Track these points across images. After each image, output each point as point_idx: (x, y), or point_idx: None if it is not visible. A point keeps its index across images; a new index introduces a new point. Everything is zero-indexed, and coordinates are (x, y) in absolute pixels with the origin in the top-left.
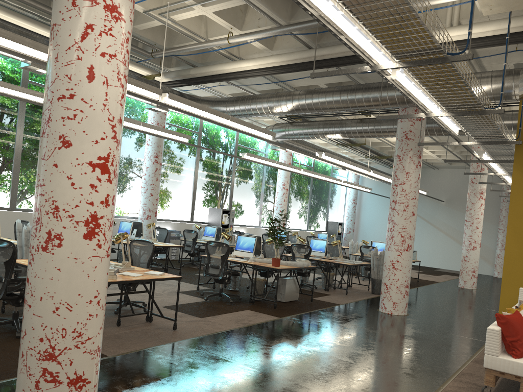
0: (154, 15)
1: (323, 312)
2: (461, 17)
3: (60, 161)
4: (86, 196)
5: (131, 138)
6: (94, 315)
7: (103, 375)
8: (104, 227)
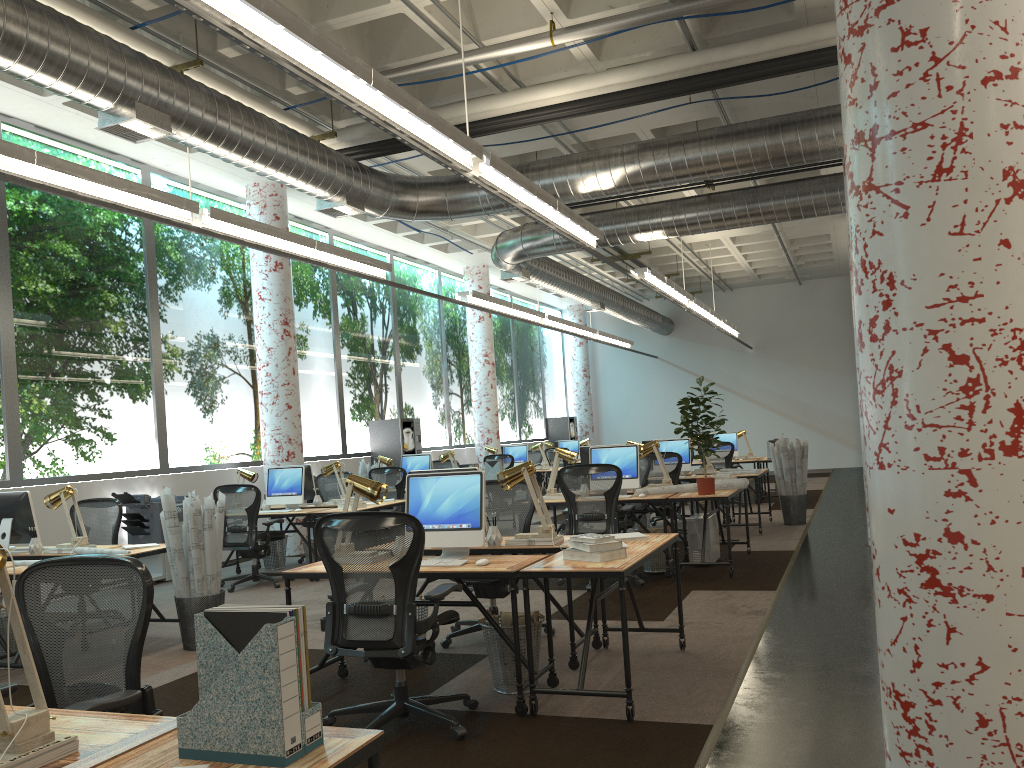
0: None
1: (809, 567)
2: None
3: (1015, 232)
4: None
5: (217, 290)
6: None
7: (806, 759)
8: None
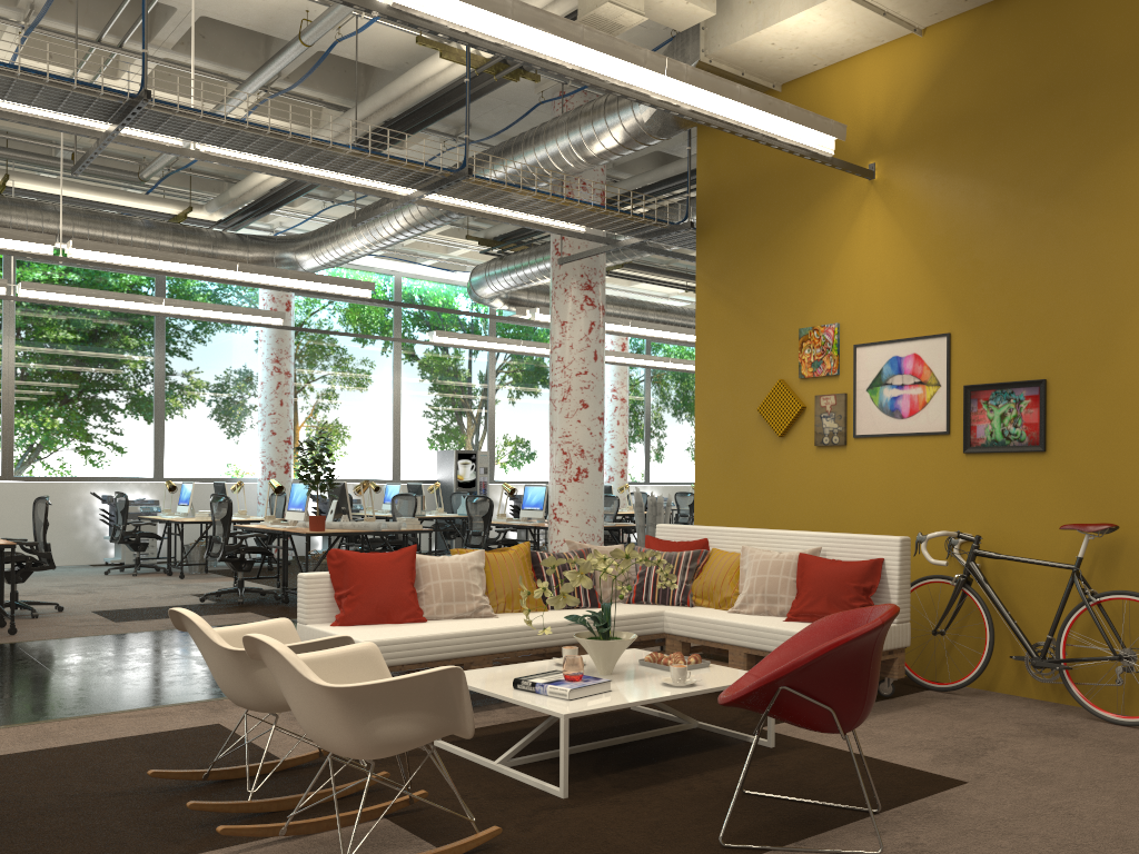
0: None
1: None
2: None
3: None
4: None
5: (237, 333)
6: None
7: None
8: None
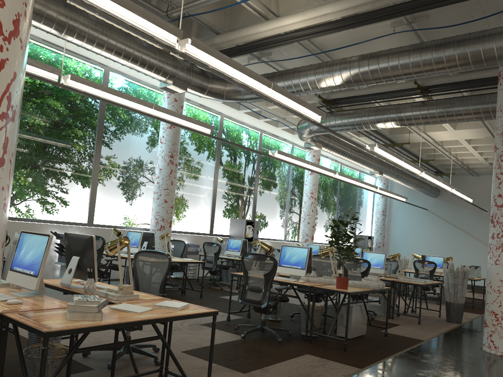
0: None
1: (414, 356)
2: None
3: None
4: None
5: (141, 136)
6: None
7: None
8: None
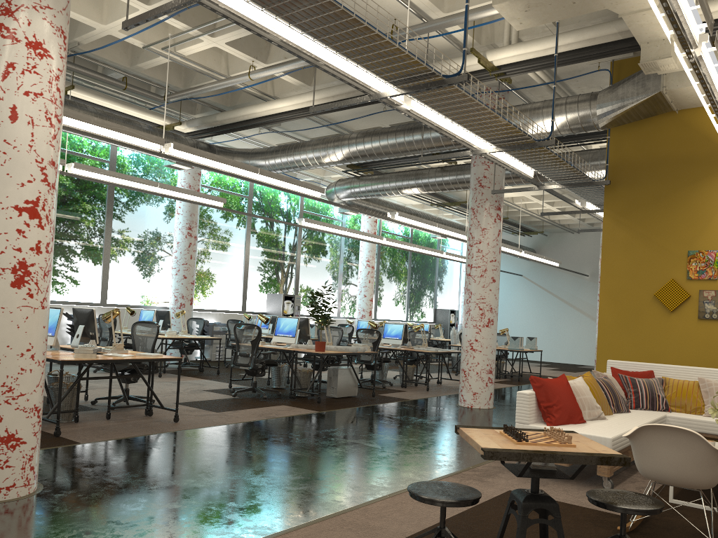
0: (157, 50)
1: (381, 406)
2: (521, 33)
3: None
4: (13, 241)
5: (157, 206)
6: (28, 370)
7: (66, 457)
8: (37, 275)
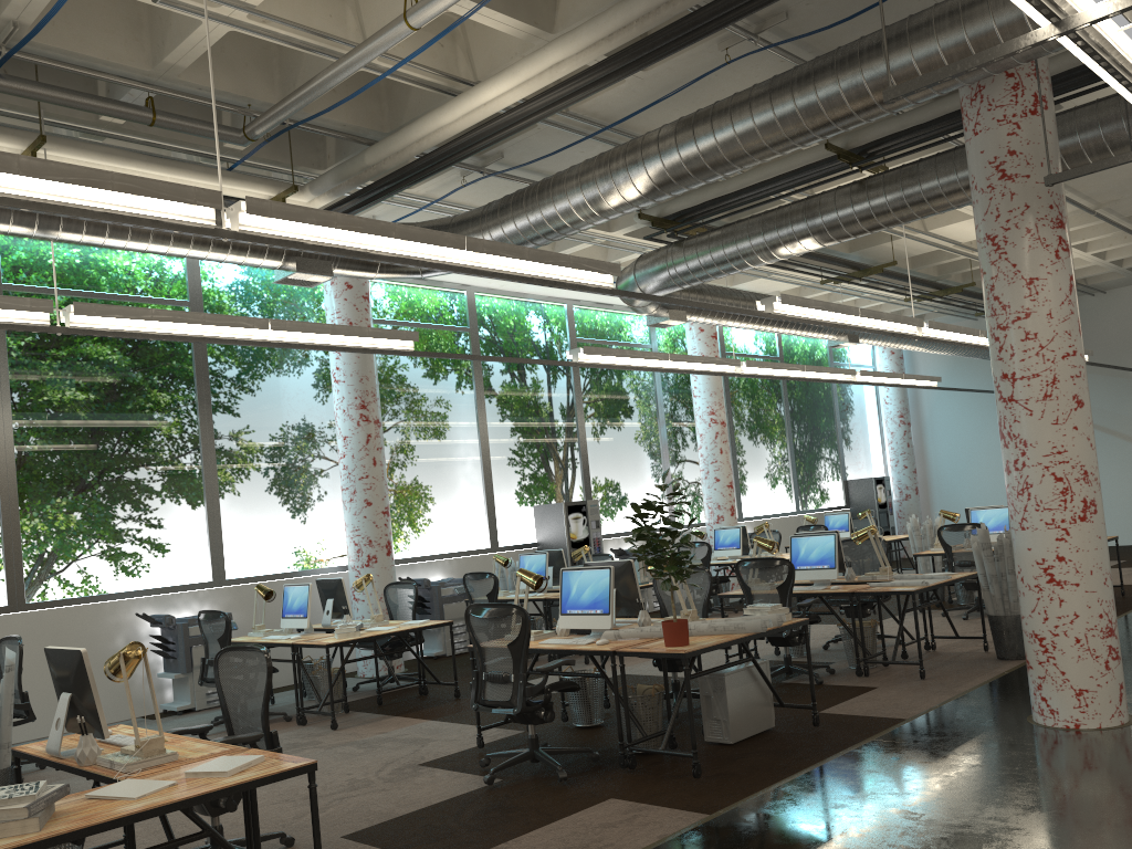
0: (190, 3)
1: (854, 763)
2: None
3: None
4: None
5: (296, 375)
6: None
7: None
8: None
